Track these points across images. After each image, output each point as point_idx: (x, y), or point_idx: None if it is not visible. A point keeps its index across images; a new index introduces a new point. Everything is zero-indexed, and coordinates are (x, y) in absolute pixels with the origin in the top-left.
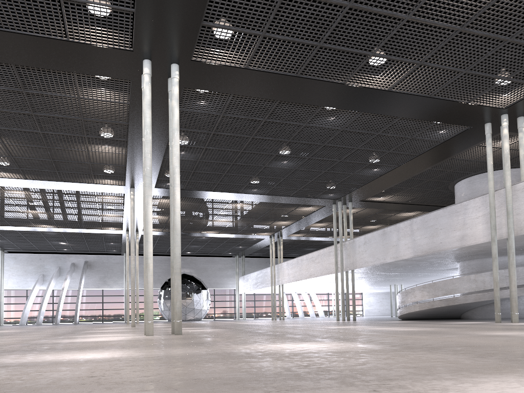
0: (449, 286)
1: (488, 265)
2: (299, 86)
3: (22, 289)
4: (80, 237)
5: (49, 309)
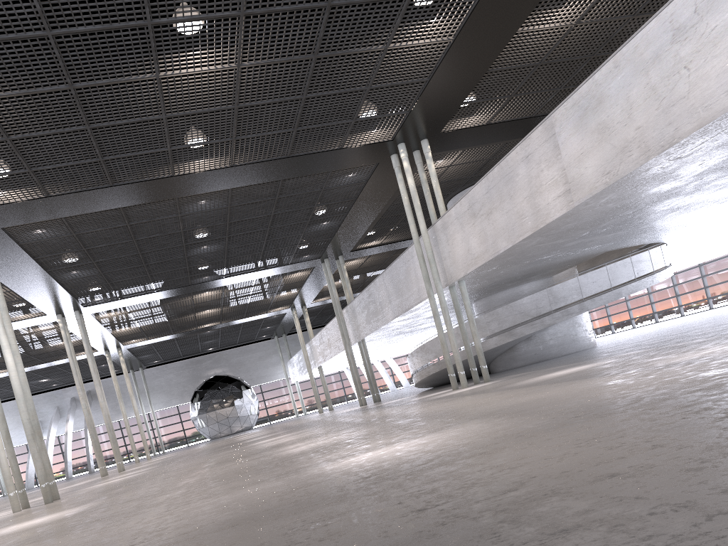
0: (437, 346)
1: (495, 304)
2: (125, 191)
3: (20, 445)
4: (56, 369)
5: (61, 461)
